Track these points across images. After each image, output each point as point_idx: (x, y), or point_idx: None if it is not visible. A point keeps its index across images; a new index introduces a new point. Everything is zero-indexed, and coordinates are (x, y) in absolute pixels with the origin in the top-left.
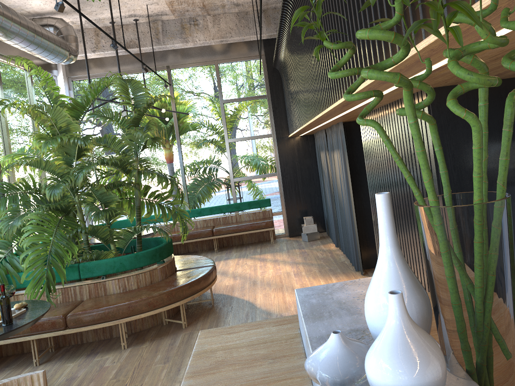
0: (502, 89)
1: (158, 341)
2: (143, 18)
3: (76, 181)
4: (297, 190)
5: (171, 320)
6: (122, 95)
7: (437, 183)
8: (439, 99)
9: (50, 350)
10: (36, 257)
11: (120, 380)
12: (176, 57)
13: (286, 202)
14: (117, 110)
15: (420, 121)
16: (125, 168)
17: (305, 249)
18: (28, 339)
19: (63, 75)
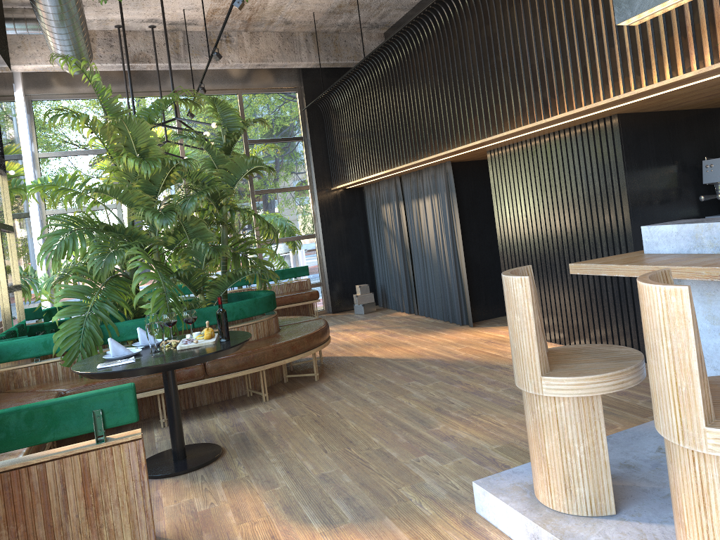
0: (667, 119)
1: (301, 391)
2: (162, 26)
3: (183, 211)
4: (342, 255)
5: (296, 375)
6: (177, 119)
7: (627, 193)
8: (627, 123)
9: (160, 416)
10: (158, 297)
11: (304, 415)
12: (187, 80)
13: (329, 269)
14: (100, 145)
15: (605, 143)
16: (218, 202)
17: (369, 319)
18: (159, 392)
19: (22, 91)
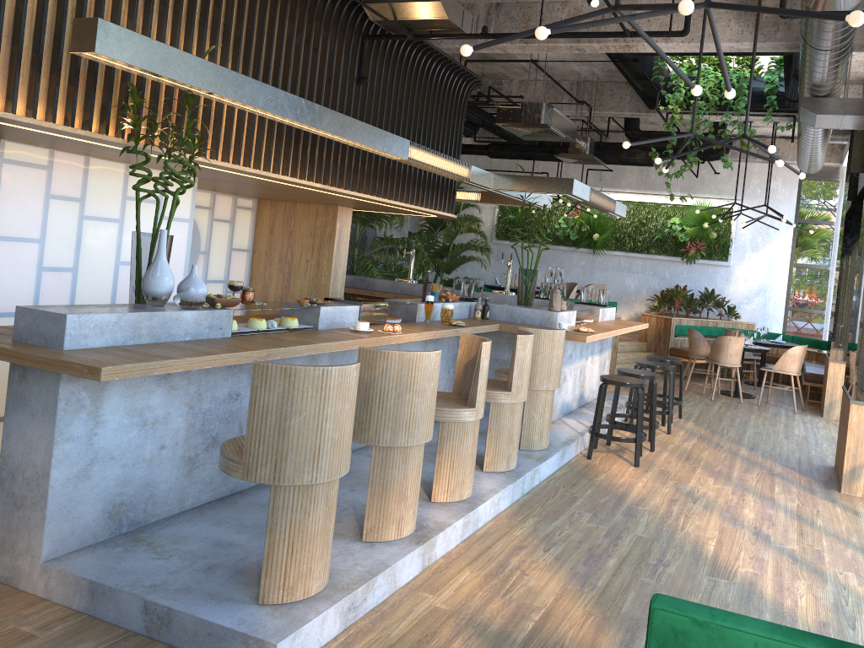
0: None
1: None
2: None
3: None
4: None
5: None
6: None
7: None
8: None
9: None
10: None
11: None
12: None
13: None
14: None
15: None
16: None
17: None
18: None
19: None
